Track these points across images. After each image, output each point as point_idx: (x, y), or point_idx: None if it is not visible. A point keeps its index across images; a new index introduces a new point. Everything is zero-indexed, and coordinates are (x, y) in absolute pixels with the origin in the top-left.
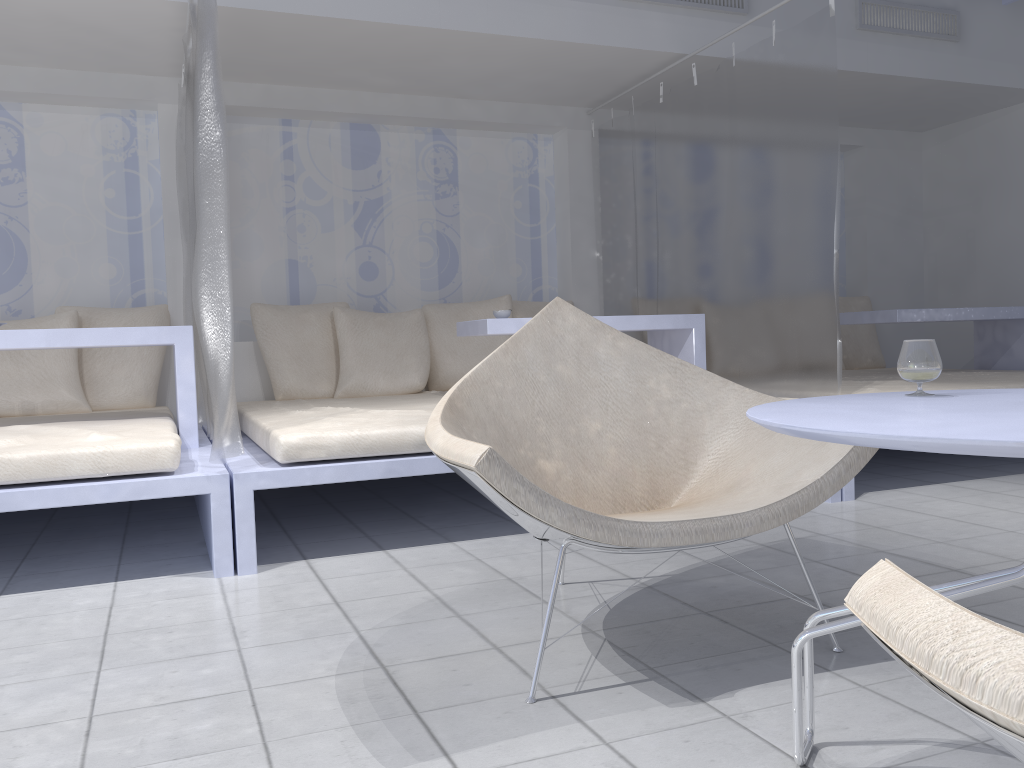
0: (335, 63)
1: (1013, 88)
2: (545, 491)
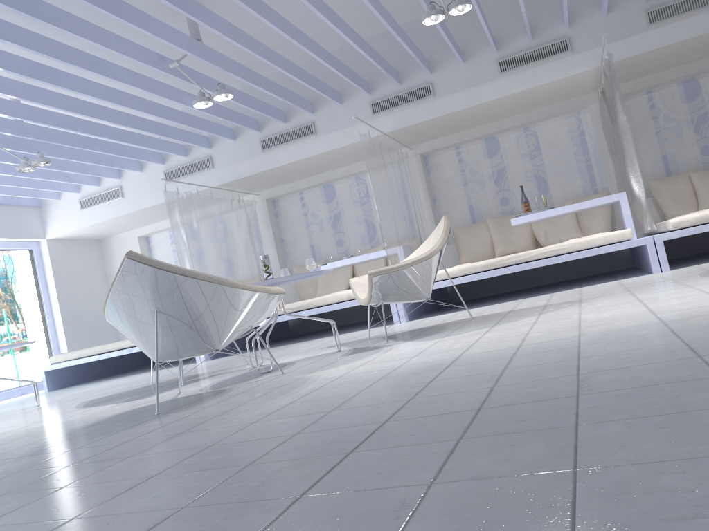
0: (667, 60)
1: None
2: None
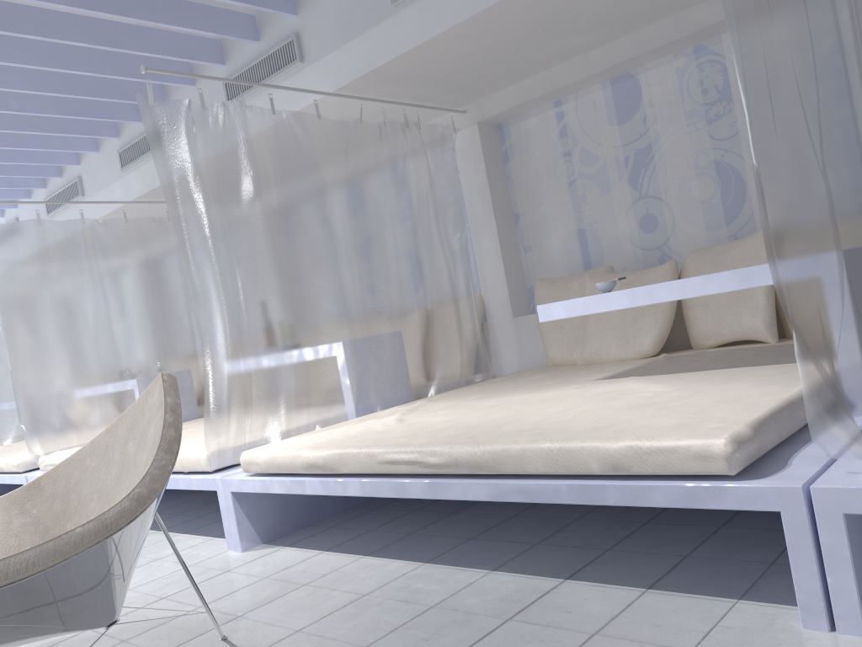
0: (510, 55)
1: None
2: None
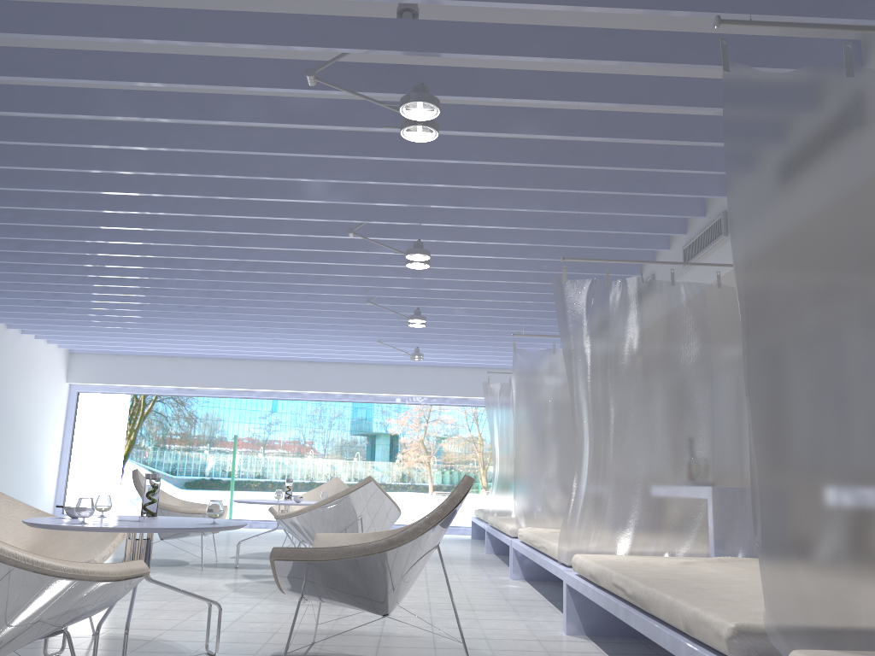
0: None
1: None
2: None
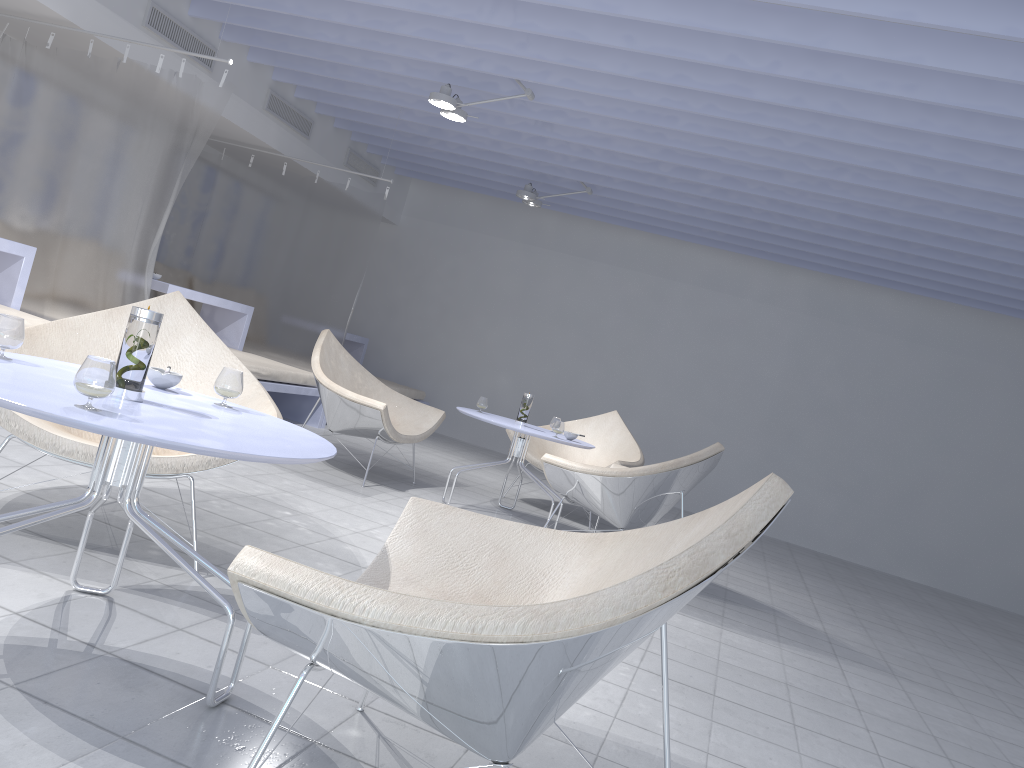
0: None
1: (385, 217)
2: (390, 420)
